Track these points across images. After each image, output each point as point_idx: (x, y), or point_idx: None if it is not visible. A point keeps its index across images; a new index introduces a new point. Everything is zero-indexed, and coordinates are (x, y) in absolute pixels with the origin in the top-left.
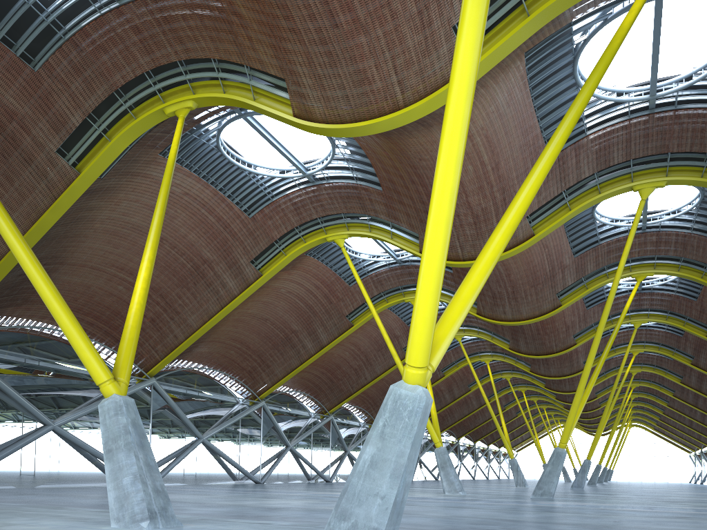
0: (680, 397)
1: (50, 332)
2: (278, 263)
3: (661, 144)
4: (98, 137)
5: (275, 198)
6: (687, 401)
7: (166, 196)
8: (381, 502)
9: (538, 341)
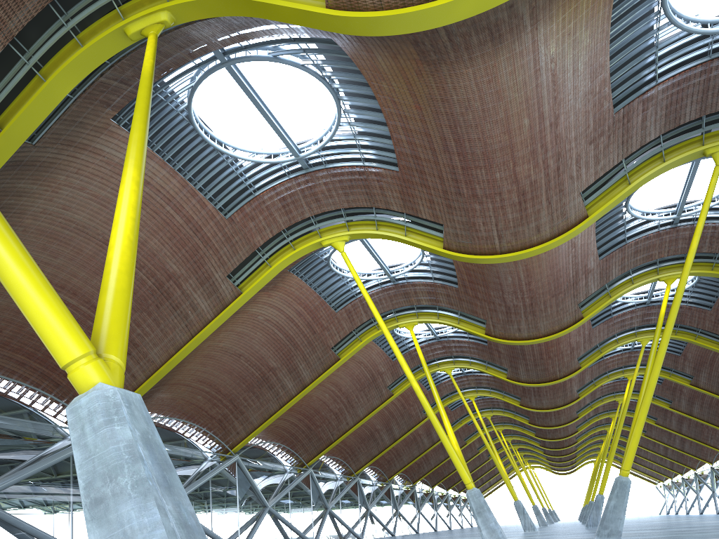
0: (663, 425)
1: None
2: (262, 277)
3: None
4: (27, 79)
5: (259, 192)
6: (670, 428)
7: (148, 110)
8: None
9: (541, 367)
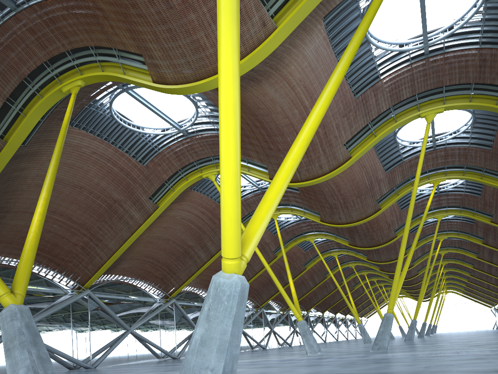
0: (478, 268)
1: (6, 263)
2: (169, 198)
3: (437, 80)
4: (17, 115)
5: (161, 150)
6: (483, 271)
7: (60, 150)
8: None
9: (369, 237)
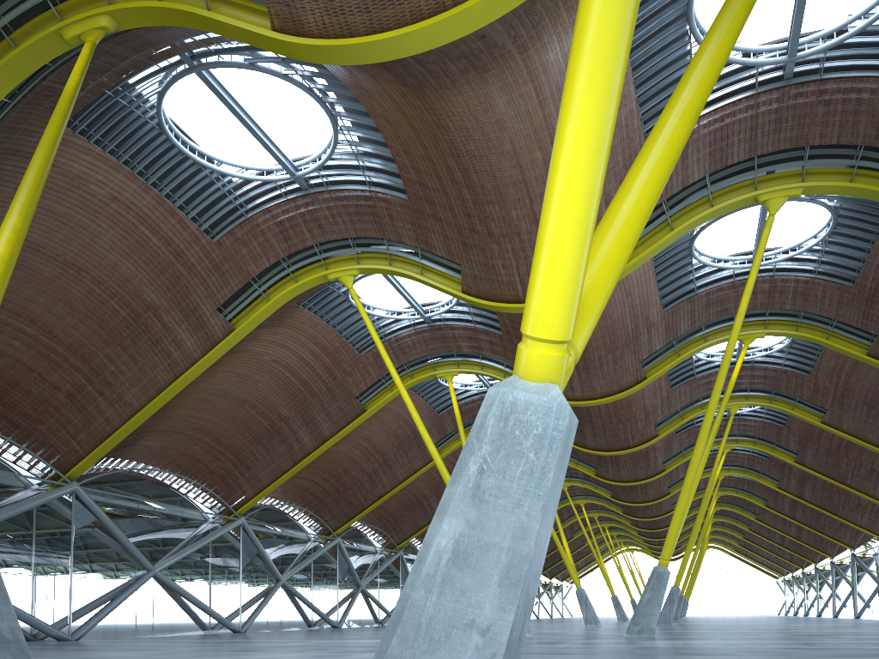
0: (774, 508)
1: None
2: (258, 312)
3: (798, 133)
4: None
5: (251, 213)
6: (782, 513)
7: (55, 141)
8: (482, 643)
9: (610, 433)
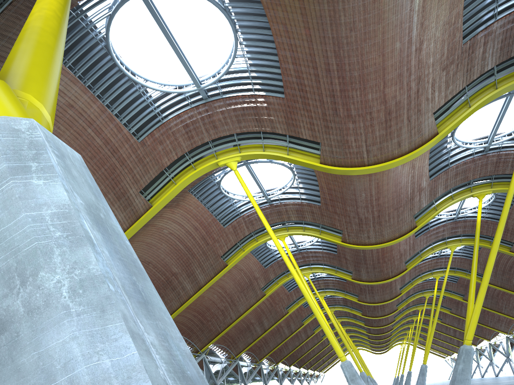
0: (455, 313)
1: None
2: (169, 192)
3: None
4: None
5: (166, 119)
6: (461, 316)
7: None
8: None
9: (378, 269)
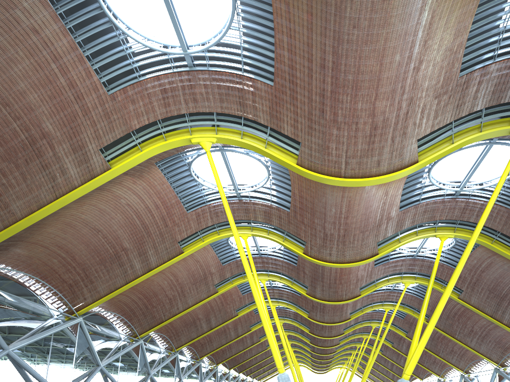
0: (396, 348)
1: None
2: (132, 158)
3: None
4: None
5: (143, 78)
6: (401, 351)
7: None
8: None
9: (333, 290)
